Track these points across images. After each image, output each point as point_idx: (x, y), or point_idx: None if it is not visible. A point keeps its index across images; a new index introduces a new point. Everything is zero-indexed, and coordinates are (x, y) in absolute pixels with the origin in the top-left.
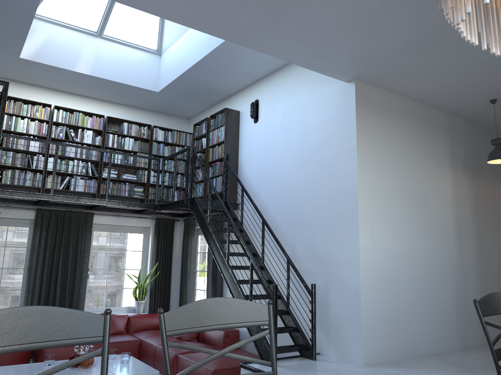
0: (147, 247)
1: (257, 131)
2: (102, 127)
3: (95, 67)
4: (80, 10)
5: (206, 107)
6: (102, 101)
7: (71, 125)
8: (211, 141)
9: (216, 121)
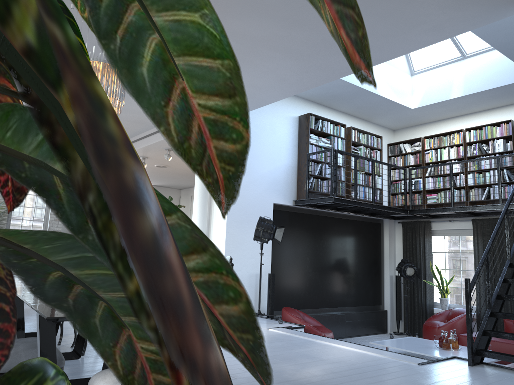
0: None
1: None
2: (510, 131)
3: (466, 87)
4: (436, 50)
5: None
6: None
7: (481, 140)
8: None
9: None
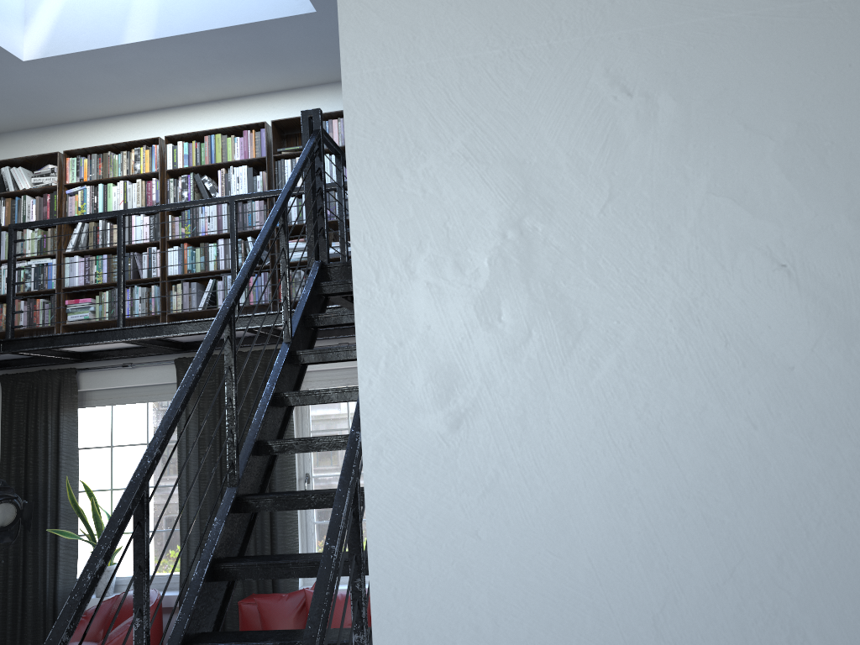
0: None
1: None
2: (264, 150)
3: (163, 17)
4: None
5: None
6: (278, 94)
7: (201, 167)
8: None
9: None
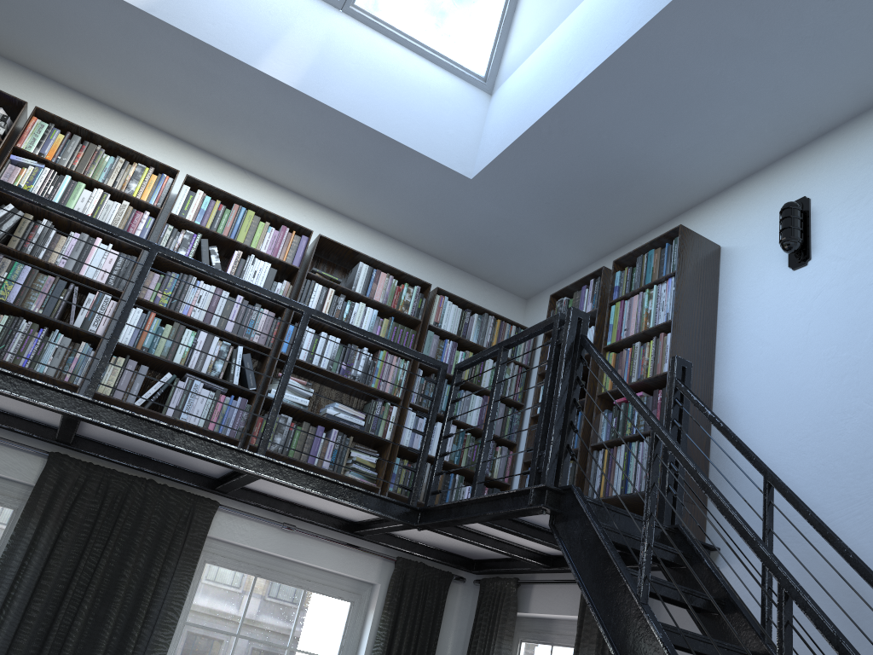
0: (353, 650)
1: (807, 292)
2: (298, 259)
3: (314, 75)
4: None
5: (591, 255)
6: (314, 206)
7: (216, 234)
8: (615, 331)
9: (640, 272)
